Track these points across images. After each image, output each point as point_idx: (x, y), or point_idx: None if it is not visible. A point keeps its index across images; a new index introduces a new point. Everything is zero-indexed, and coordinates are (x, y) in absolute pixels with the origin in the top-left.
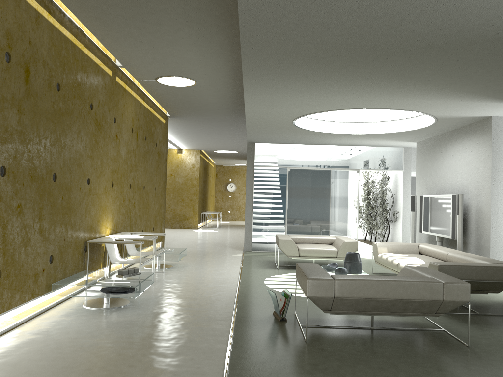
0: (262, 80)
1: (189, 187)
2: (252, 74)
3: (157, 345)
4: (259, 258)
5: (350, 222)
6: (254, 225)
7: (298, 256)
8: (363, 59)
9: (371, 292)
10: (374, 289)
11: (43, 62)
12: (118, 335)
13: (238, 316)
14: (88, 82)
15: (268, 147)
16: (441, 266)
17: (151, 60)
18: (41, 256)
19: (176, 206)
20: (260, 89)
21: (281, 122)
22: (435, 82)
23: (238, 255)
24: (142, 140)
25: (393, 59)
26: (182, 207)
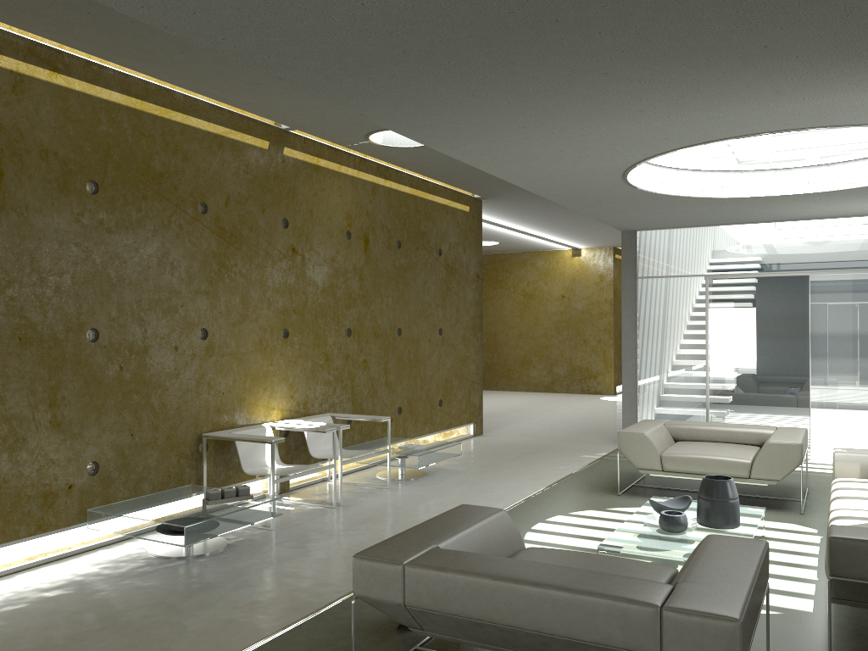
0: (410, 119)
1: (595, 317)
2: (370, 111)
3: (97, 650)
4: (622, 467)
5: (862, 391)
6: (640, 396)
7: (662, 470)
8: (509, 34)
9: (480, 605)
10: (485, 598)
11: (42, 152)
12: (85, 616)
13: (342, 604)
14: (188, 168)
15: (664, 236)
16: (836, 541)
17: (314, 109)
18: (63, 465)
19: (573, 354)
20: (440, 135)
21: (610, 189)
22: (798, 48)
23: (594, 456)
24: (387, 248)
25: (577, 19)
26: (585, 355)
